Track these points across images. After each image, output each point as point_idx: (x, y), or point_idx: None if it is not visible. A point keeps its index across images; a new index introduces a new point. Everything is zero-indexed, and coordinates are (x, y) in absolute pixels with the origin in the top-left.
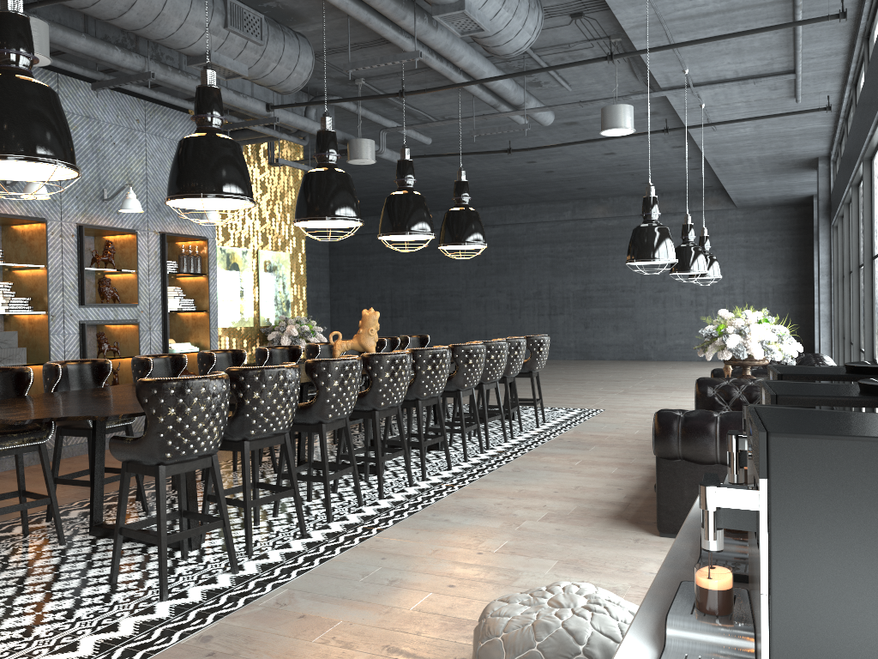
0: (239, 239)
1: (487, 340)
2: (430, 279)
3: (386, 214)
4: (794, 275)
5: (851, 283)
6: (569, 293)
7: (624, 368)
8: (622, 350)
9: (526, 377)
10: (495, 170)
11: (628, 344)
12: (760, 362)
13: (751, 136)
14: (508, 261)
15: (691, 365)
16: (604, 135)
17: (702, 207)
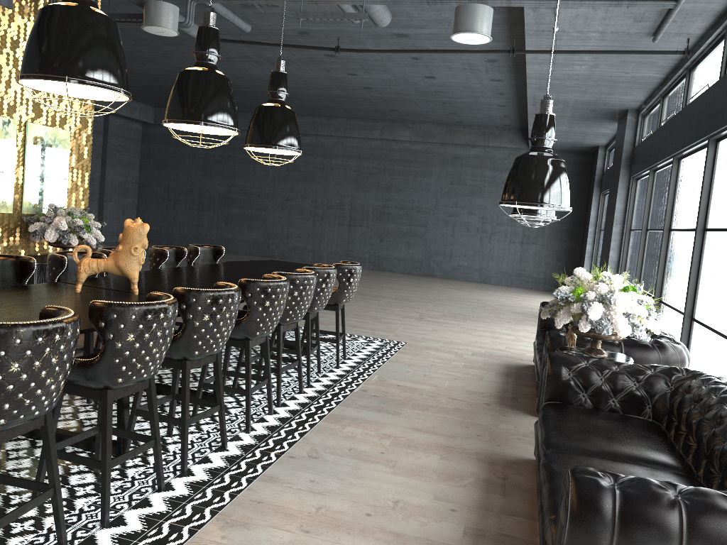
0: (0, 106)
1: (288, 242)
2: (240, 178)
3: (176, 94)
4: (569, 216)
5: (670, 241)
6: (370, 207)
7: (414, 285)
8: (411, 265)
9: (331, 309)
10: (314, 77)
11: (418, 260)
12: (618, 337)
13: (583, 75)
14: (316, 170)
15: (472, 286)
16: (455, 40)
17: (498, 143)
